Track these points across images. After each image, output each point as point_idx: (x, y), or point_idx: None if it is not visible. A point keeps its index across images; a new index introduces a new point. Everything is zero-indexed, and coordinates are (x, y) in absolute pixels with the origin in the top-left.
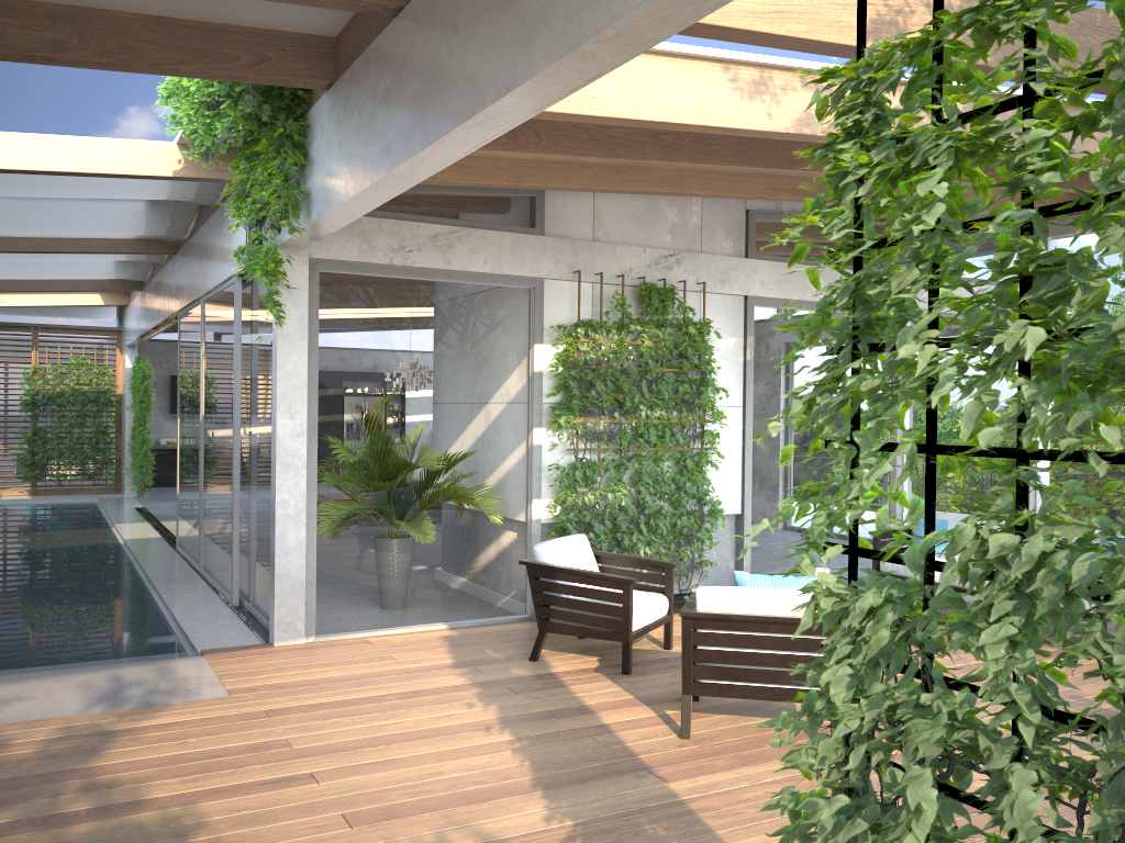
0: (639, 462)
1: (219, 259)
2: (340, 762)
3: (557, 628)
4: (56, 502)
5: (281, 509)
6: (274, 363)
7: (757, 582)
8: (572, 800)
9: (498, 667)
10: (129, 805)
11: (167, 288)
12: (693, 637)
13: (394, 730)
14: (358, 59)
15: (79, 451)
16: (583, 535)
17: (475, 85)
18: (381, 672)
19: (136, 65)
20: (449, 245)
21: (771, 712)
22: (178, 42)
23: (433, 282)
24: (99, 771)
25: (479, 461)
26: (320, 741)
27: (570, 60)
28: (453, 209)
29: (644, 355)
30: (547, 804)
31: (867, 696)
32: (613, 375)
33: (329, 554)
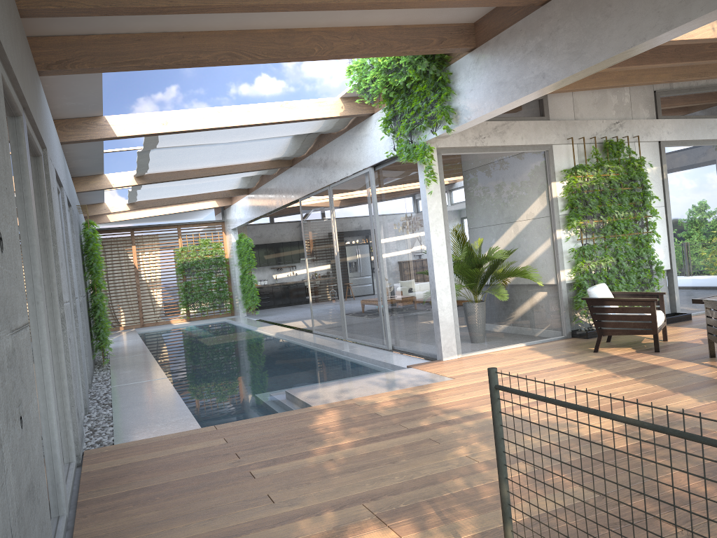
0: (617, 243)
1: (348, 161)
2: (556, 393)
3: (609, 332)
4: (205, 323)
5: (438, 286)
6: (423, 208)
7: None
8: (703, 394)
9: (580, 356)
10: (477, 415)
11: (283, 187)
12: None
13: (565, 381)
14: (504, 31)
15: (210, 293)
16: (604, 283)
17: (633, 30)
18: (519, 364)
19: (388, 52)
20: (503, 132)
21: None
22: (405, 37)
23: (496, 154)
24: (440, 406)
25: (530, 251)
26: (533, 388)
27: None
28: None
29: (612, 181)
30: (691, 397)
31: None
32: (596, 195)
33: (462, 309)
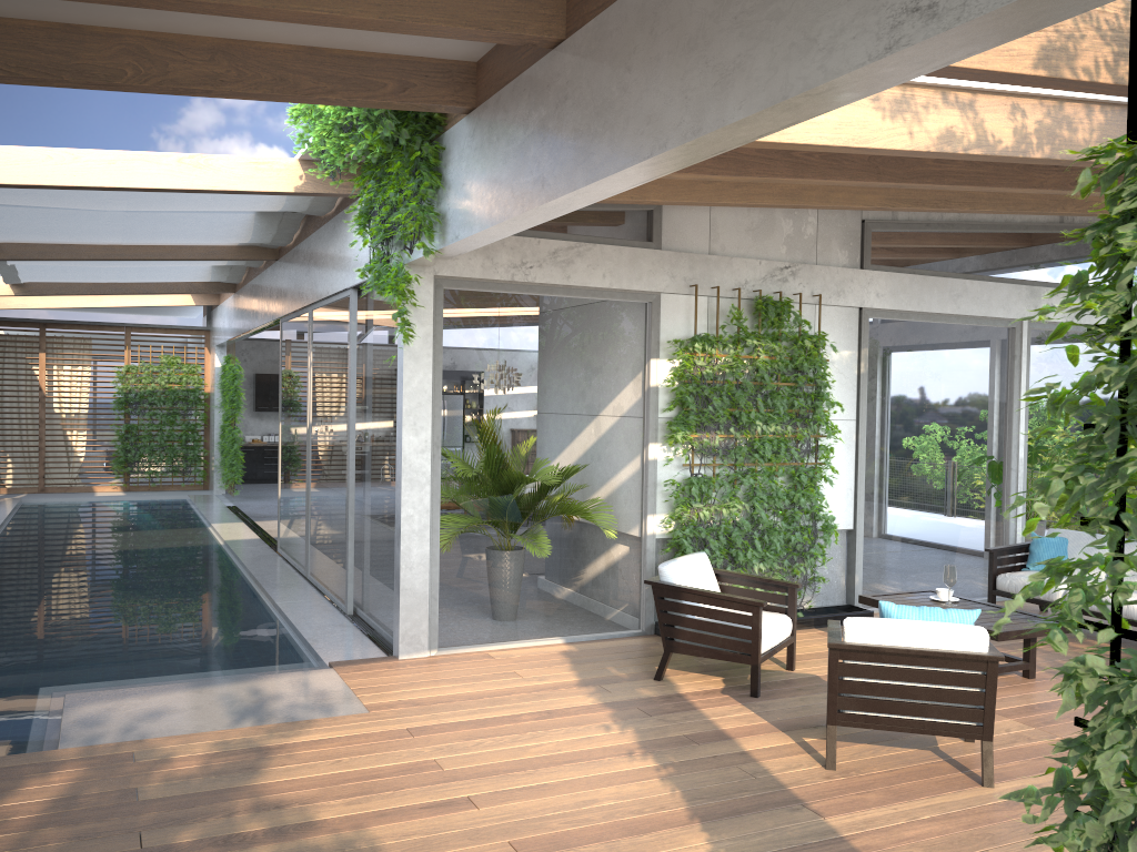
0: (755, 478)
1: (331, 270)
2: (493, 786)
3: (683, 648)
4: (149, 498)
5: (406, 525)
6: (399, 380)
7: (904, 613)
8: (733, 834)
9: (624, 687)
10: (301, 826)
11: (266, 293)
12: (840, 668)
13: (538, 753)
14: (506, 87)
15: (170, 449)
16: (704, 553)
17: (653, 126)
18: (510, 689)
19: (289, 95)
20: (569, 260)
21: (912, 743)
22: (328, 71)
23: (552, 298)
24: (264, 789)
25: (595, 476)
26: (468, 763)
27: (771, 111)
28: (572, 224)
29: (760, 369)
30: (708, 837)
31: (1133, 779)
32: (729, 390)
33: (450, 569)
